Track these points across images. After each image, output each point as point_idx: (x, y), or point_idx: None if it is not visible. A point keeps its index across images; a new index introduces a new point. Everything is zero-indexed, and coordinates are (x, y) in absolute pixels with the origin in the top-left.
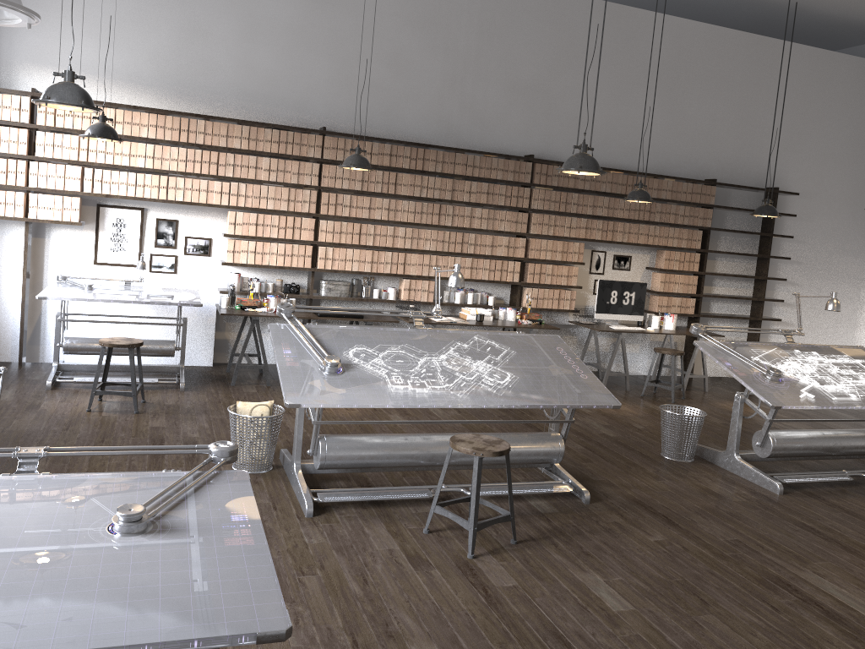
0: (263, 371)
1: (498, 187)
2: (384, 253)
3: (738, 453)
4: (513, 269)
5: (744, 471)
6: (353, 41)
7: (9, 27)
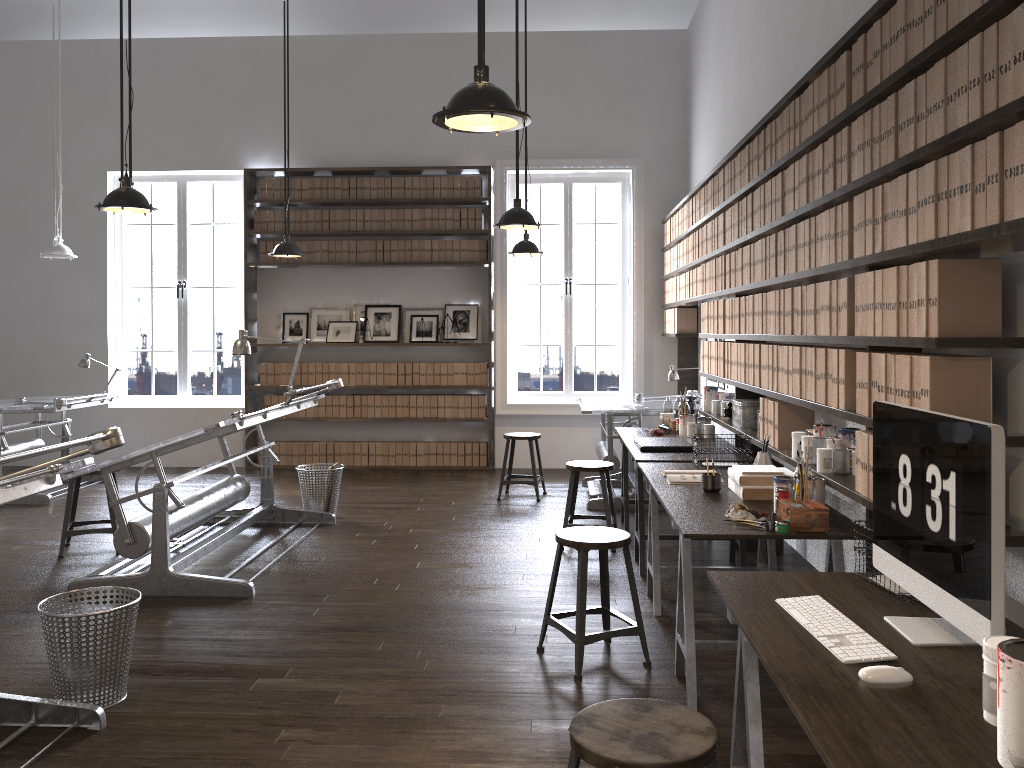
0: None
1: (817, 153)
2: (750, 346)
3: None
4: (835, 371)
5: None
6: None
7: (693, 157)
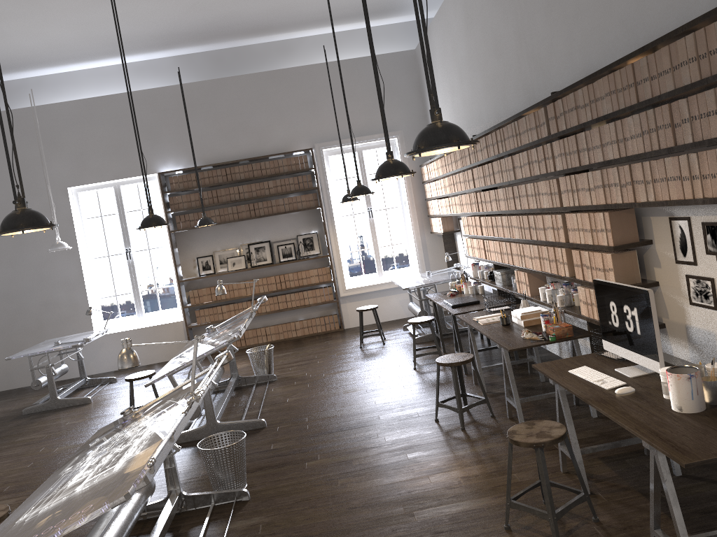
0: (495, 343)
1: (533, 152)
2: (503, 243)
3: (167, 494)
4: (561, 258)
5: (154, 509)
6: (481, 46)
7: None
